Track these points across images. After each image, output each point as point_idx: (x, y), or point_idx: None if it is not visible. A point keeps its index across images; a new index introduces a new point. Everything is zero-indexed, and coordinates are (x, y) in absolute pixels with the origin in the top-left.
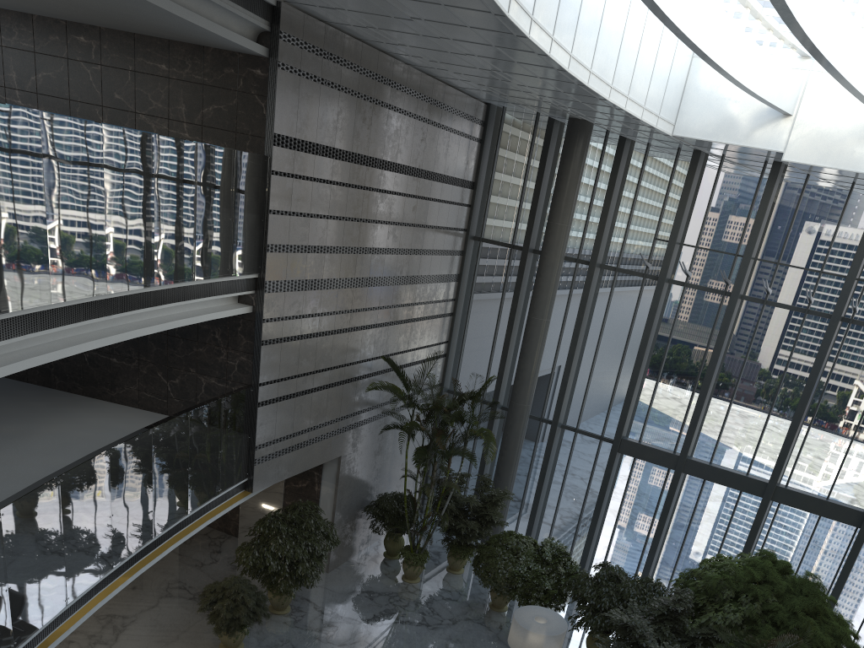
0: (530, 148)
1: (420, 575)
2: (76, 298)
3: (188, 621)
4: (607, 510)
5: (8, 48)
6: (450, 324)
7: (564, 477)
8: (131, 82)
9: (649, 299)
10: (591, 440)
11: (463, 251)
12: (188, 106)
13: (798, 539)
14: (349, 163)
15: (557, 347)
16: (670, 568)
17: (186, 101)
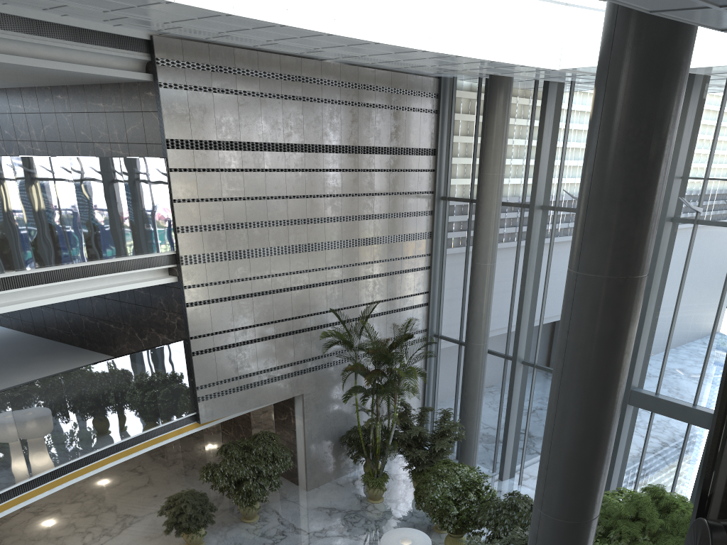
0: (476, 109)
1: (386, 497)
2: None
3: None
4: None
5: (28, 113)
6: (427, 276)
7: (528, 410)
8: (87, 120)
9: None
10: (548, 374)
11: (433, 211)
12: (118, 130)
13: None
14: (262, 151)
15: (512, 288)
16: None
17: (117, 127)
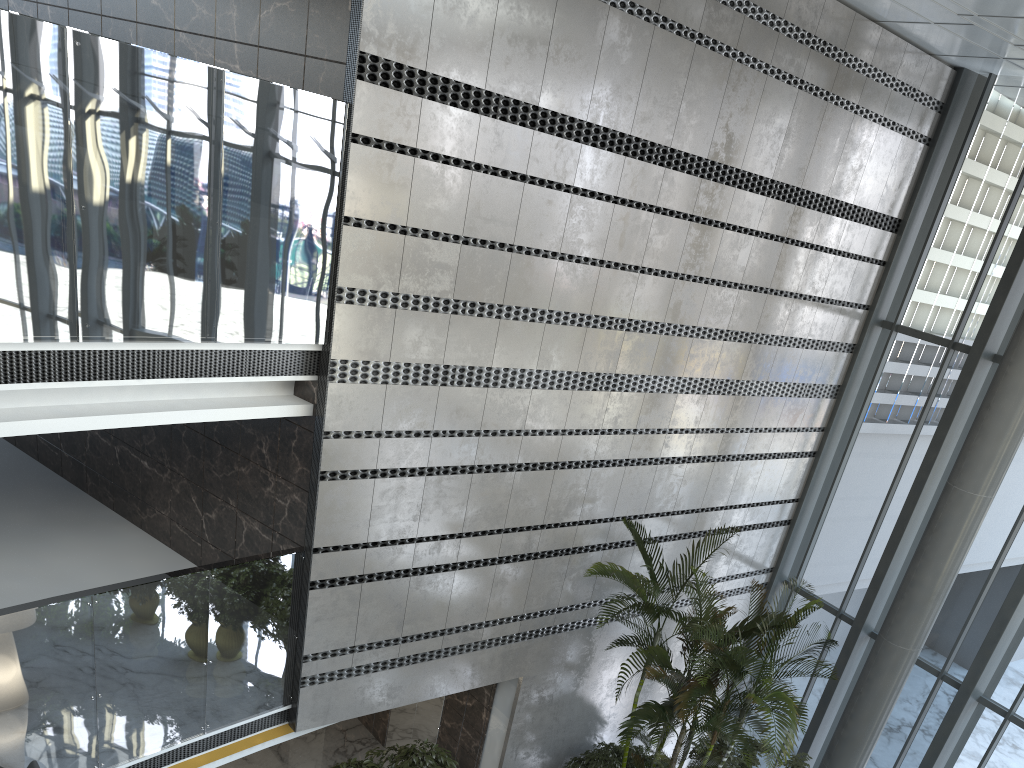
0: None
1: None
2: None
3: None
4: None
5: None
6: (806, 471)
7: None
8: None
9: None
10: None
11: (856, 346)
12: (241, 9)
13: None
14: (578, 144)
15: (1002, 548)
16: None
17: None
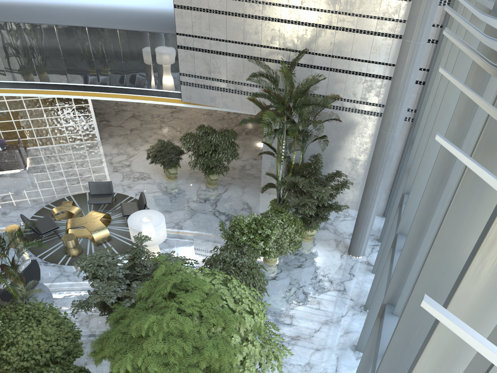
0: None
1: None
2: None
3: (186, 165)
4: None
5: None
6: (431, 52)
7: None
8: None
9: None
10: None
11: None
12: None
13: None
14: None
15: None
16: None
17: None
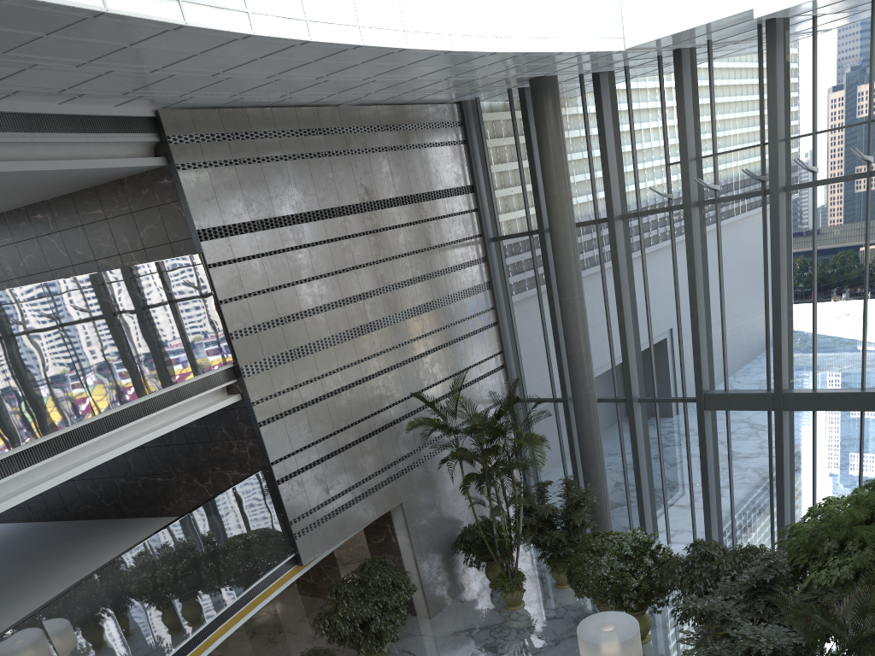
0: (513, 127)
1: (525, 599)
2: None
3: None
4: (718, 476)
5: None
6: (497, 334)
7: (660, 453)
8: (83, 235)
9: (684, 233)
10: (675, 405)
11: (486, 257)
12: (129, 237)
13: None
14: (300, 224)
15: (606, 319)
16: None
17: (126, 233)
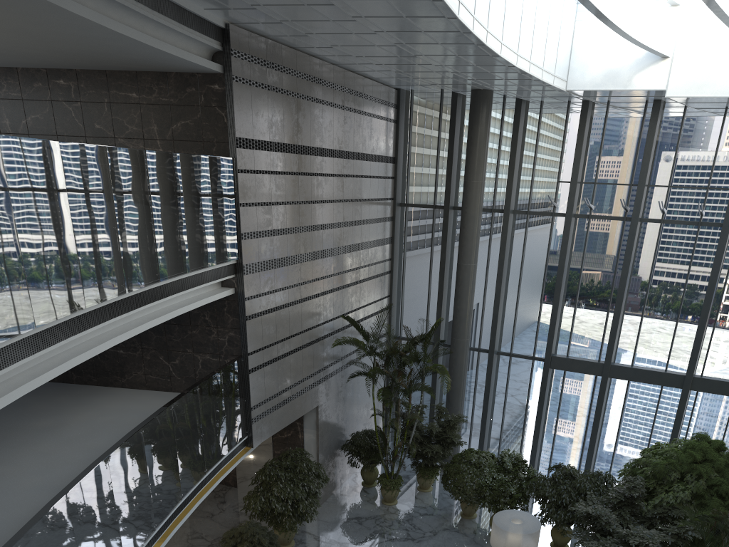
0: (439, 121)
1: (397, 497)
2: (103, 300)
3: None
4: (547, 419)
5: None
6: (389, 280)
7: (505, 396)
8: (108, 112)
9: (559, 234)
10: (525, 361)
11: (393, 217)
12: (159, 125)
13: (718, 420)
14: (297, 154)
15: (484, 286)
16: (608, 460)
17: (157, 121)
